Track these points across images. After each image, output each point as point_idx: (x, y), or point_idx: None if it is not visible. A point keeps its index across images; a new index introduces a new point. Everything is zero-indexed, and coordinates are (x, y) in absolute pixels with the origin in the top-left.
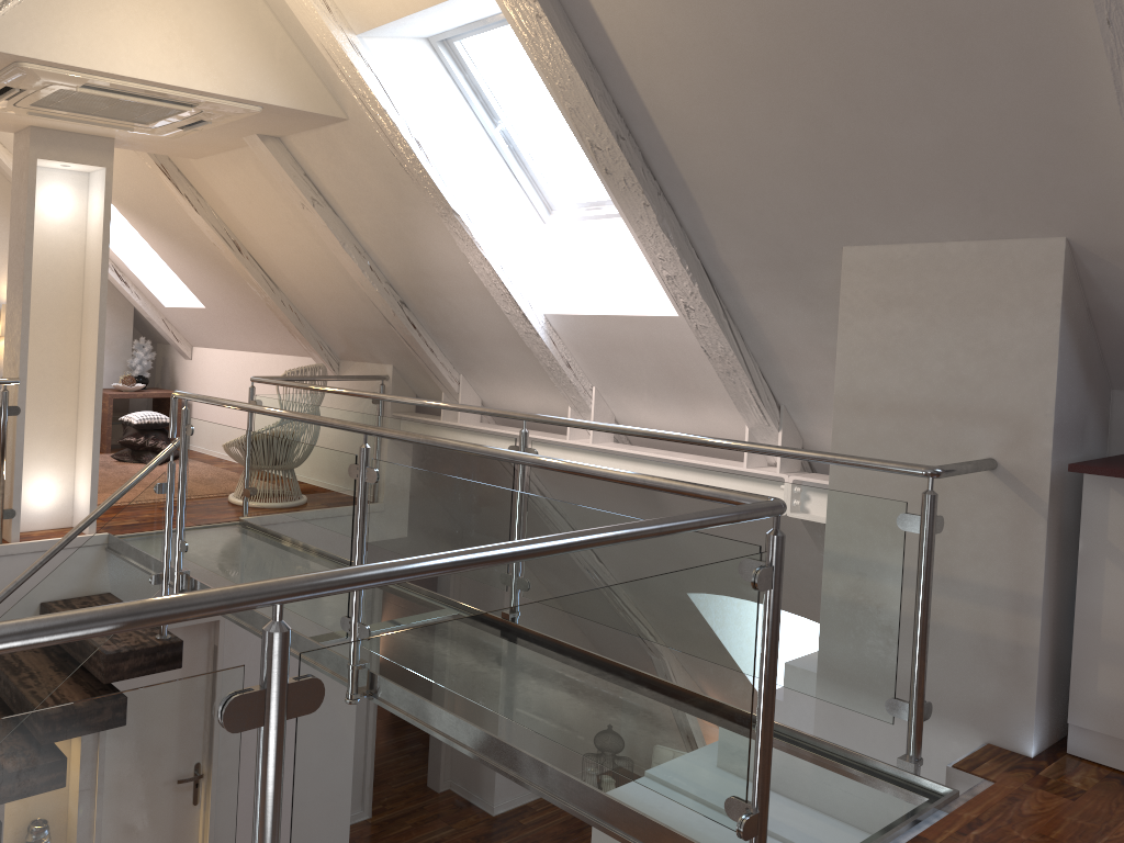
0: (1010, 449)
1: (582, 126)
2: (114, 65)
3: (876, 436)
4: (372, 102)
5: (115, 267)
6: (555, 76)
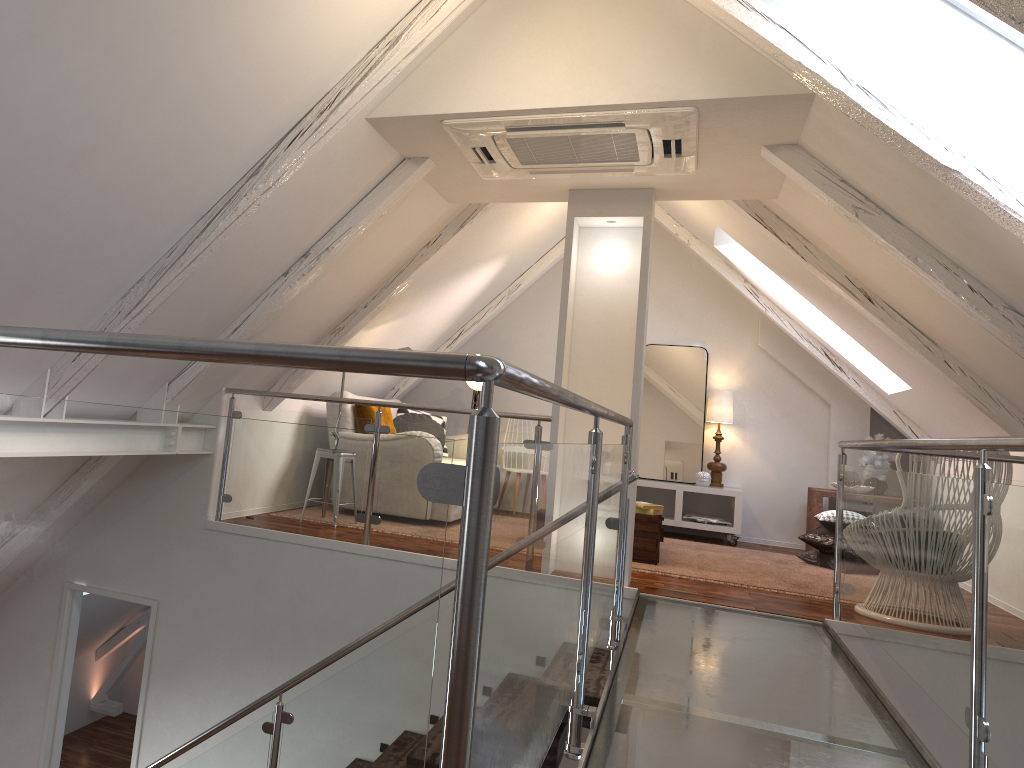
0: None
1: None
2: (514, 102)
3: None
4: (785, 58)
5: (825, 350)
6: None
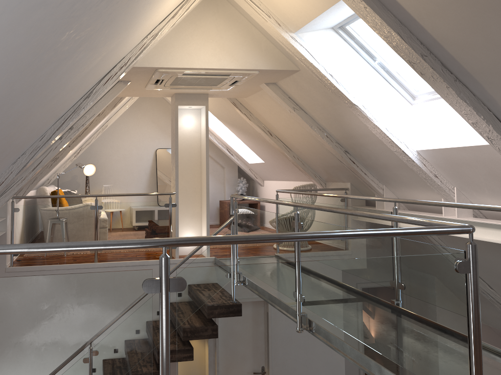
0: None
1: (402, 54)
2: (192, 64)
3: None
4: (305, 60)
5: (227, 148)
6: (381, 32)
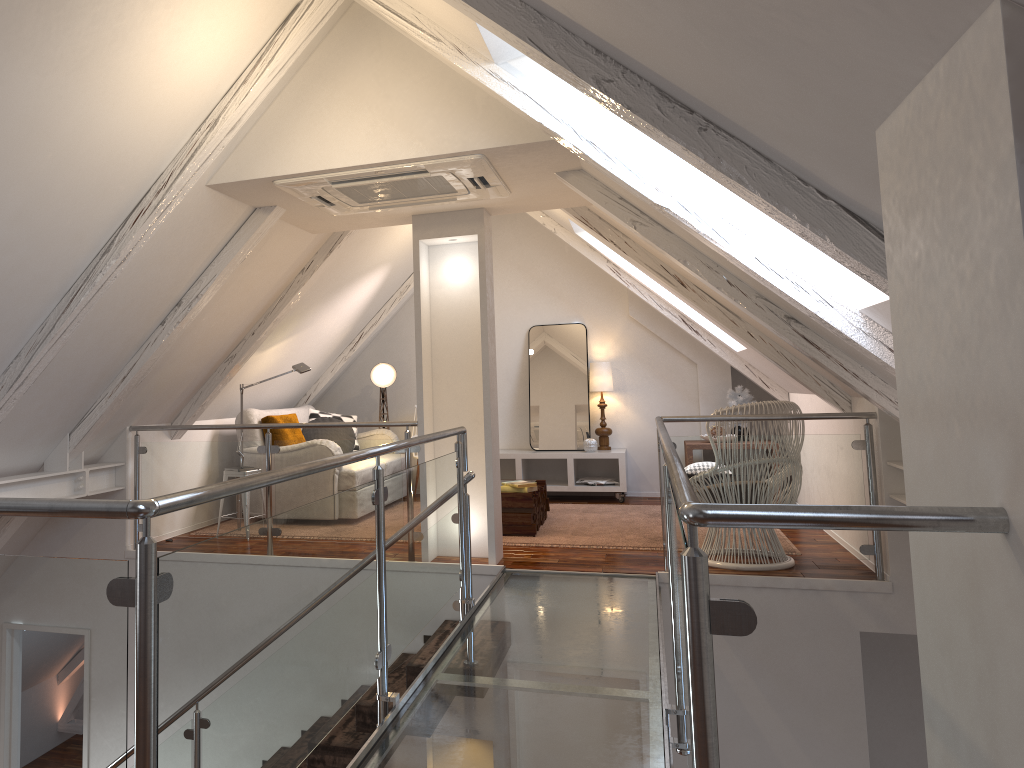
0: (1014, 487)
1: (574, 84)
2: (330, 162)
3: (926, 465)
4: (531, 119)
5: (682, 317)
6: (515, 44)
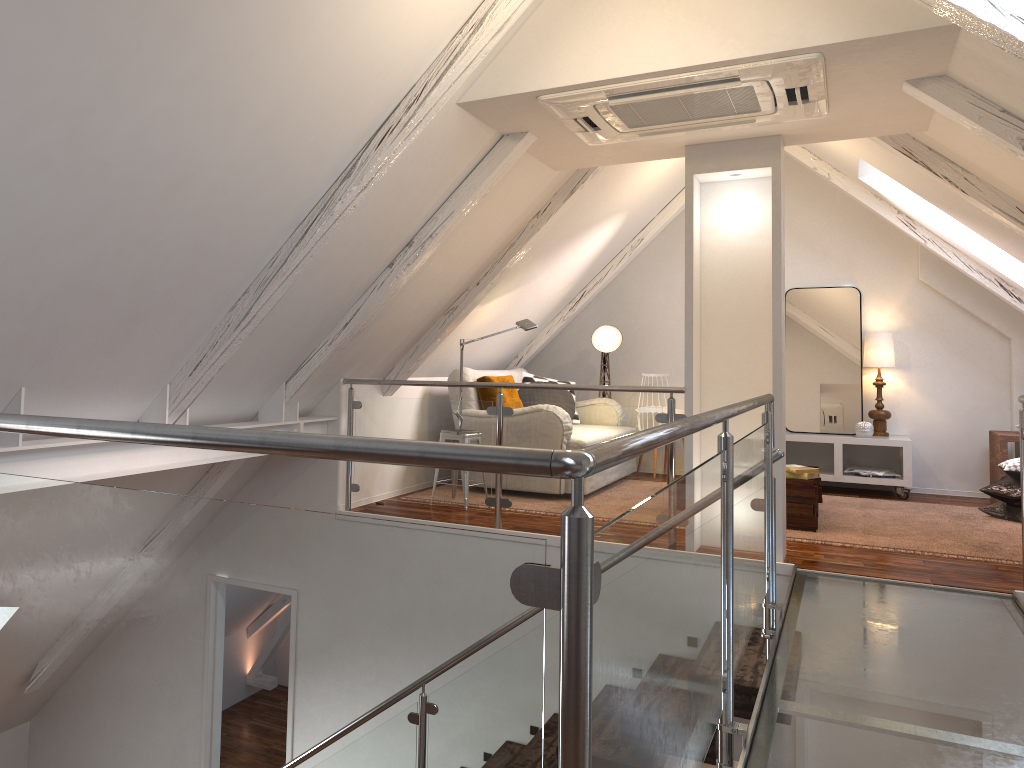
0: None
1: None
2: (613, 70)
3: None
4: None
5: (999, 280)
6: None
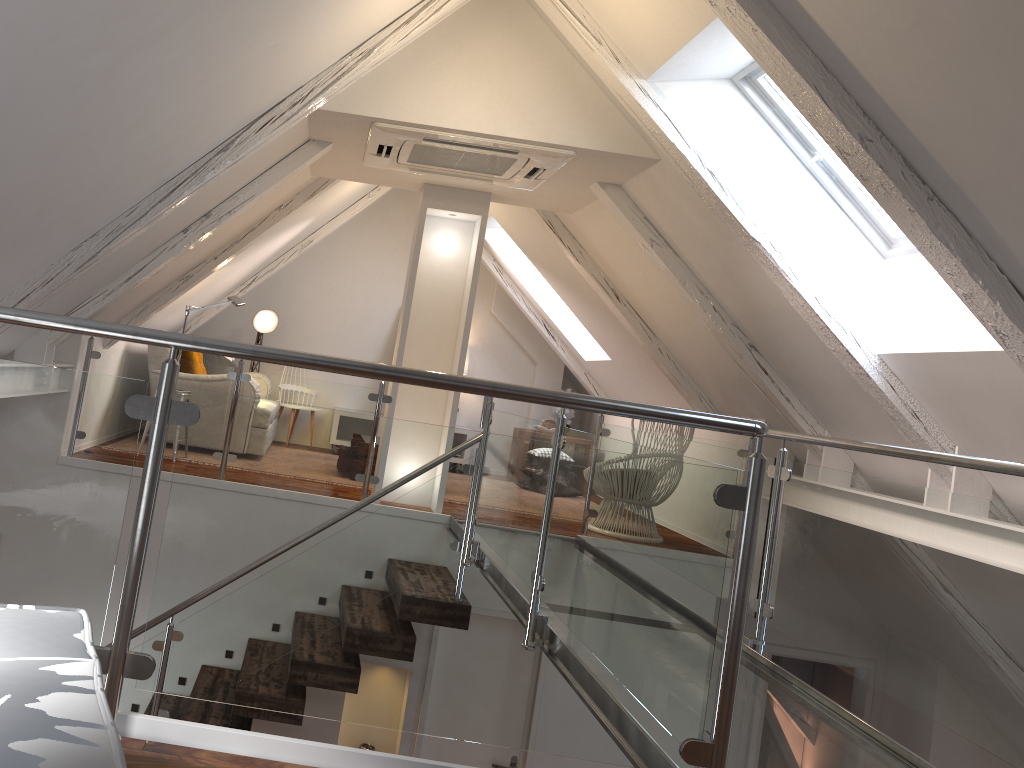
0: None
1: (825, 132)
2: (441, 120)
3: None
4: (662, 138)
5: (544, 322)
6: (786, 85)
